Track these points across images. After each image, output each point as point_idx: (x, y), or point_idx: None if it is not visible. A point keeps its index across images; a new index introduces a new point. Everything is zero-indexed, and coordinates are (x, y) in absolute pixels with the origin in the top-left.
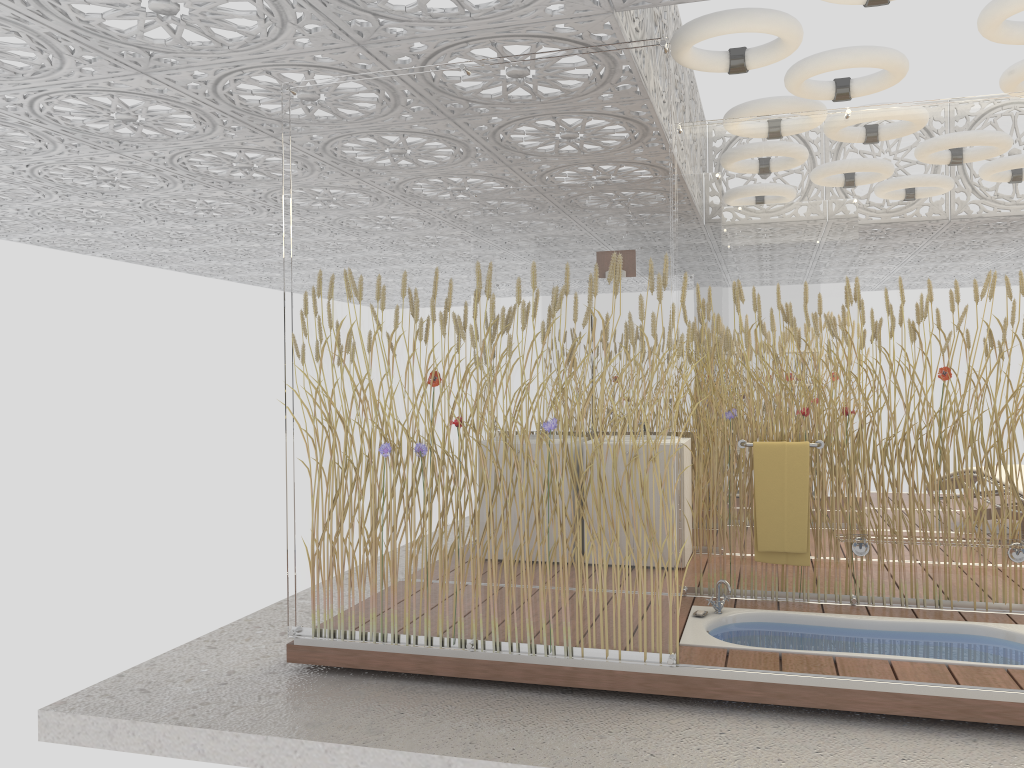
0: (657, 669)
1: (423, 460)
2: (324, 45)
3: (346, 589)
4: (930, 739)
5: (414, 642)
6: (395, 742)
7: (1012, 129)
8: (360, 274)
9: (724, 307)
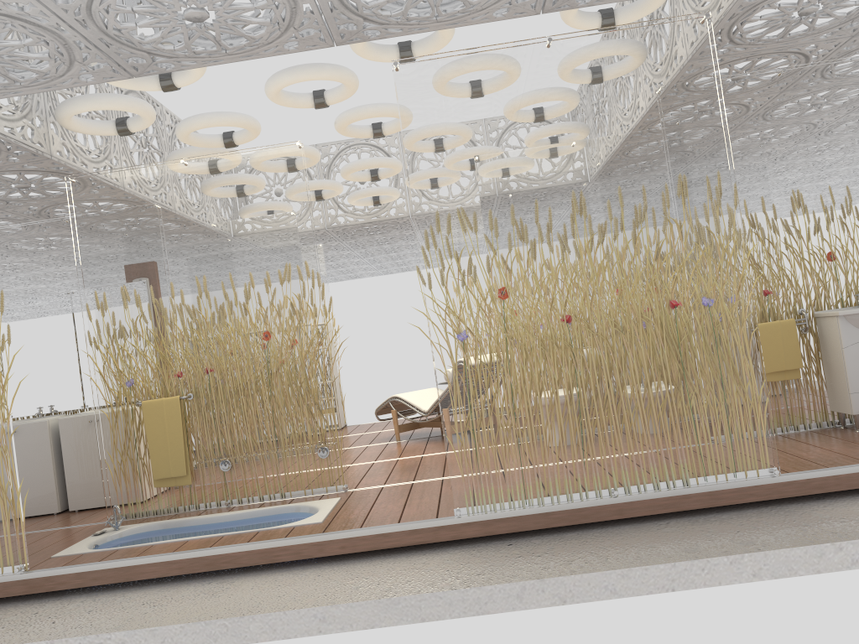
0: (10, 578)
1: None
2: None
3: None
4: (182, 587)
5: None
6: None
7: (286, 167)
8: None
9: (115, 306)
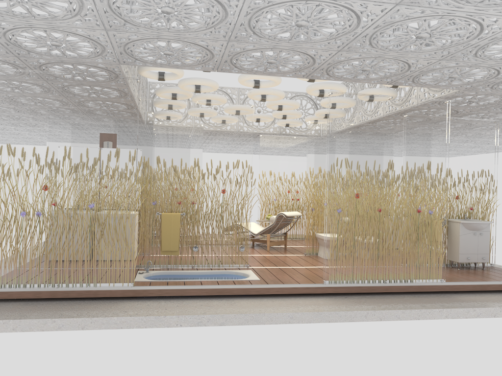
0: (127, 288)
1: (40, 218)
2: (0, 54)
3: (3, 268)
4: (210, 300)
5: (33, 286)
6: (32, 317)
7: (245, 116)
8: (15, 146)
9: (153, 165)
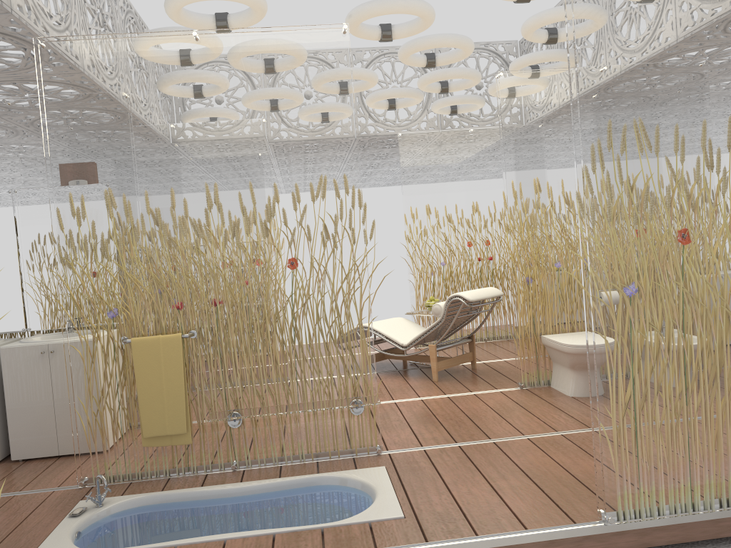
0: None
1: None
2: None
3: None
4: None
5: None
6: None
7: (328, 55)
8: None
9: (97, 214)
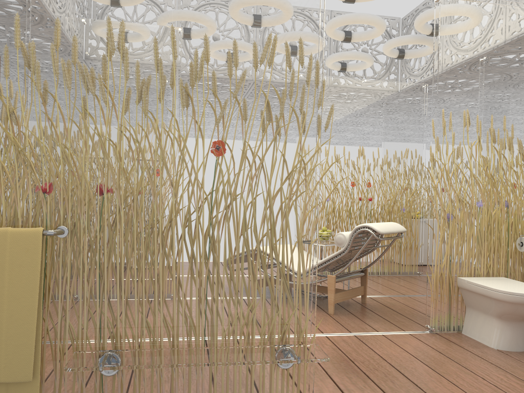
0: None
1: None
2: None
3: None
4: None
5: None
6: None
7: None
8: None
9: None
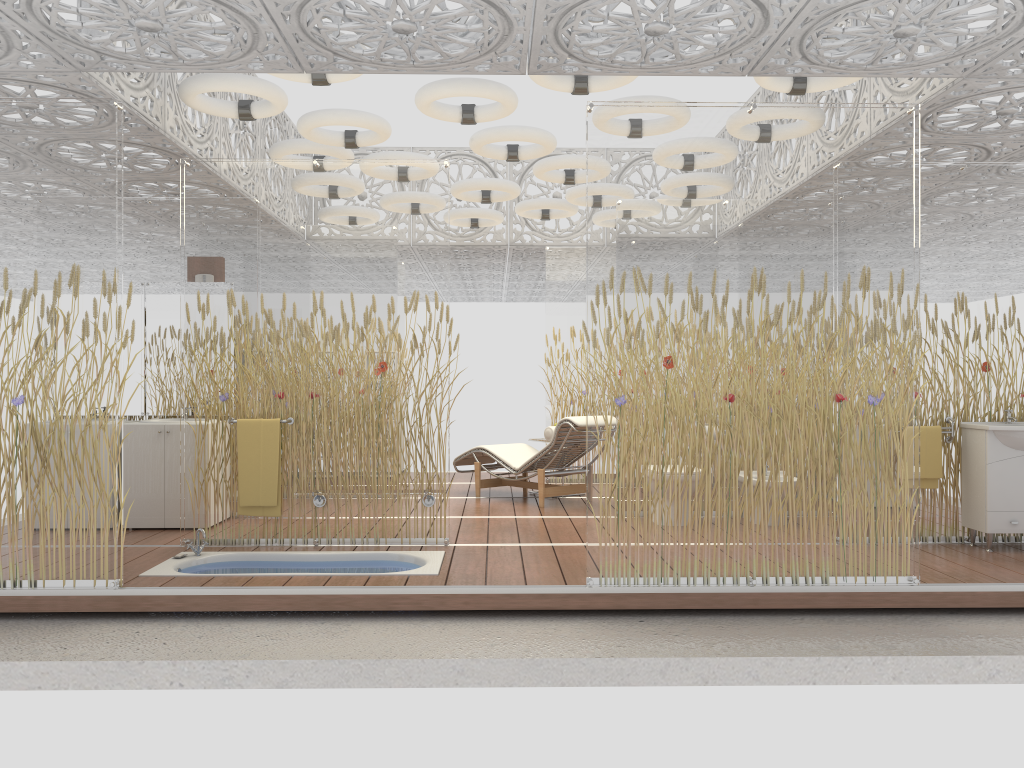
0: (103, 592)
1: None
2: None
3: None
4: (293, 624)
5: None
6: None
7: (429, 186)
8: None
9: (219, 310)
